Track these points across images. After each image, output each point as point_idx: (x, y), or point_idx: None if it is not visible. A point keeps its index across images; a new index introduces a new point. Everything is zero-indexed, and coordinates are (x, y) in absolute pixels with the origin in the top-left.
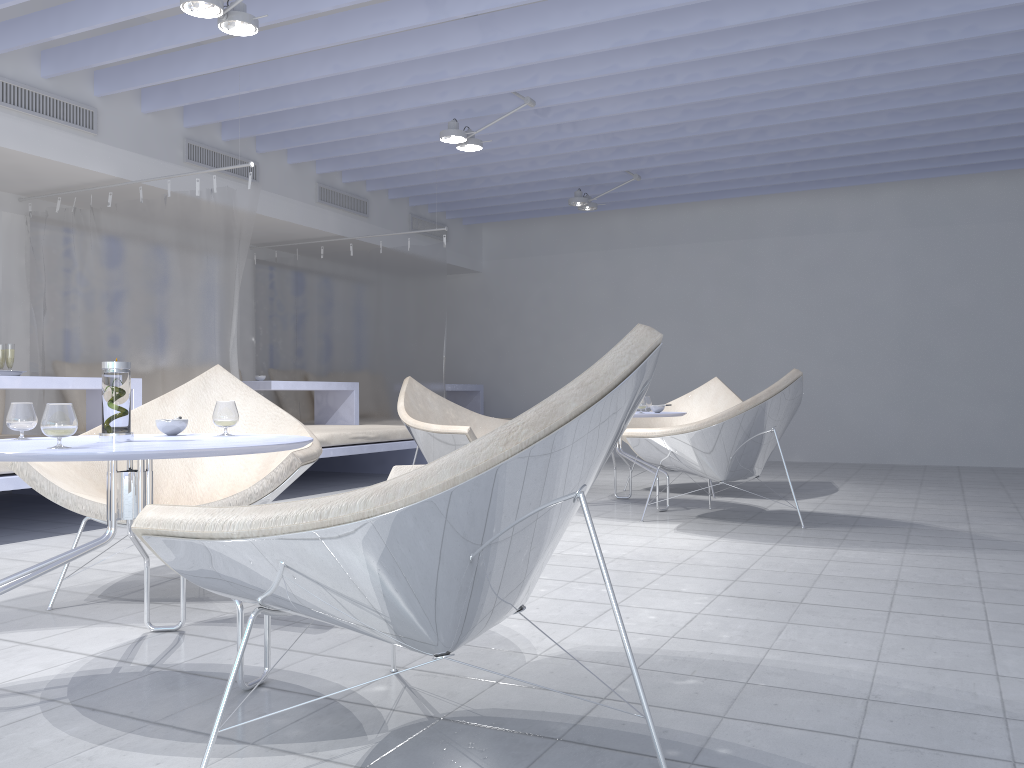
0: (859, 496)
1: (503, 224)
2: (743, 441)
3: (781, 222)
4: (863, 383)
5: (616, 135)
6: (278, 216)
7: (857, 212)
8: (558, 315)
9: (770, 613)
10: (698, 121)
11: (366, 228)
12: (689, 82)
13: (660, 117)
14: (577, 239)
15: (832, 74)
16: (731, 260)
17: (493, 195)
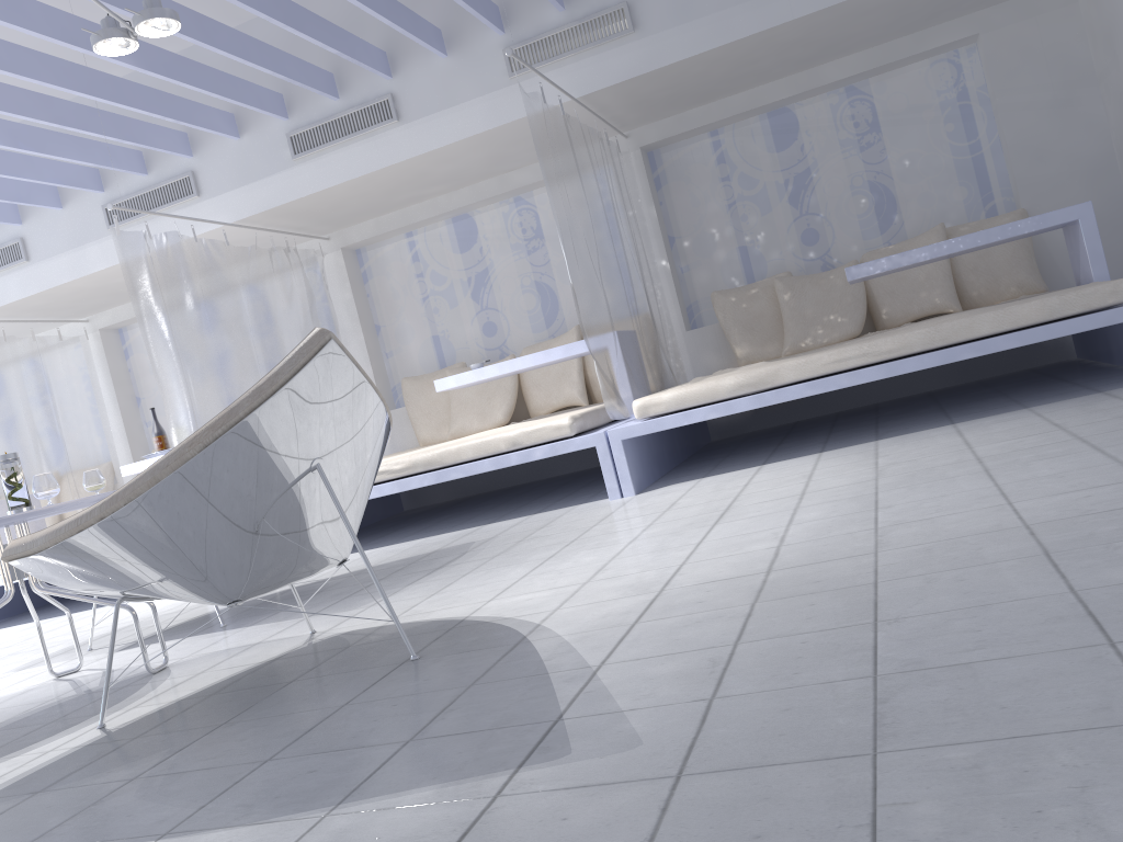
0: None
1: None
2: None
3: None
4: None
5: None
6: (446, 141)
7: None
8: None
9: None
10: None
11: (638, 51)
12: None
13: None
14: None
15: None
16: None
17: None
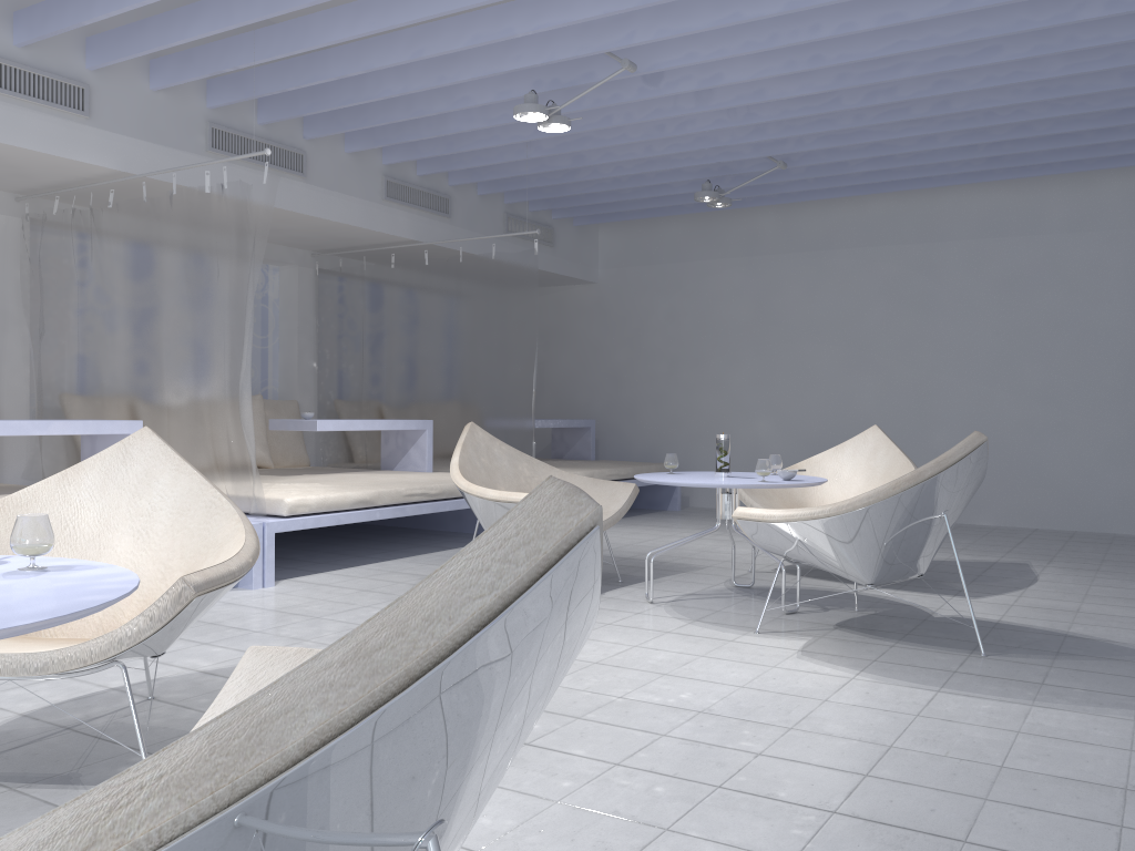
0: (1066, 593)
1: (623, 225)
2: (899, 531)
3: (971, 221)
4: (1075, 428)
5: (751, 110)
6: (332, 217)
7: (1073, 207)
8: (688, 336)
9: None
10: (858, 89)
11: (448, 231)
12: (841, 33)
13: (806, 84)
14: (712, 243)
15: (1043, 17)
16: (905, 269)
17: (604, 189)
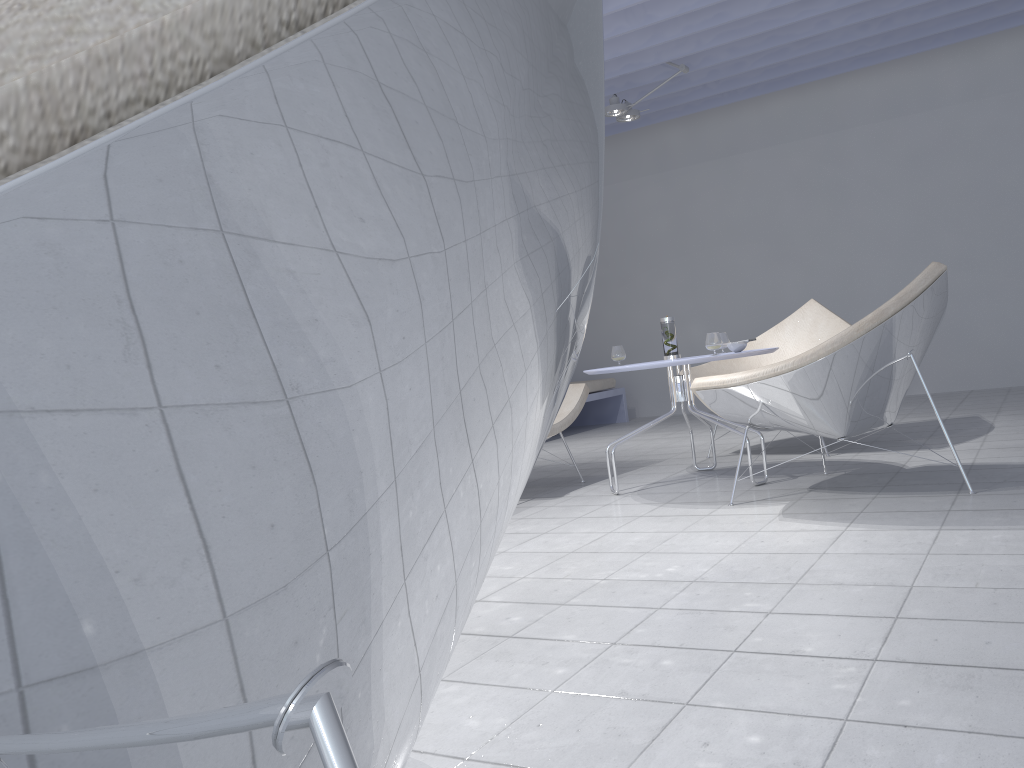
0: None
1: None
2: (867, 377)
3: (870, 105)
4: (997, 288)
5: (649, 10)
6: None
7: (967, 77)
8: (613, 257)
9: (992, 708)
10: None
11: None
12: None
13: None
14: (625, 165)
15: None
16: (813, 161)
17: None
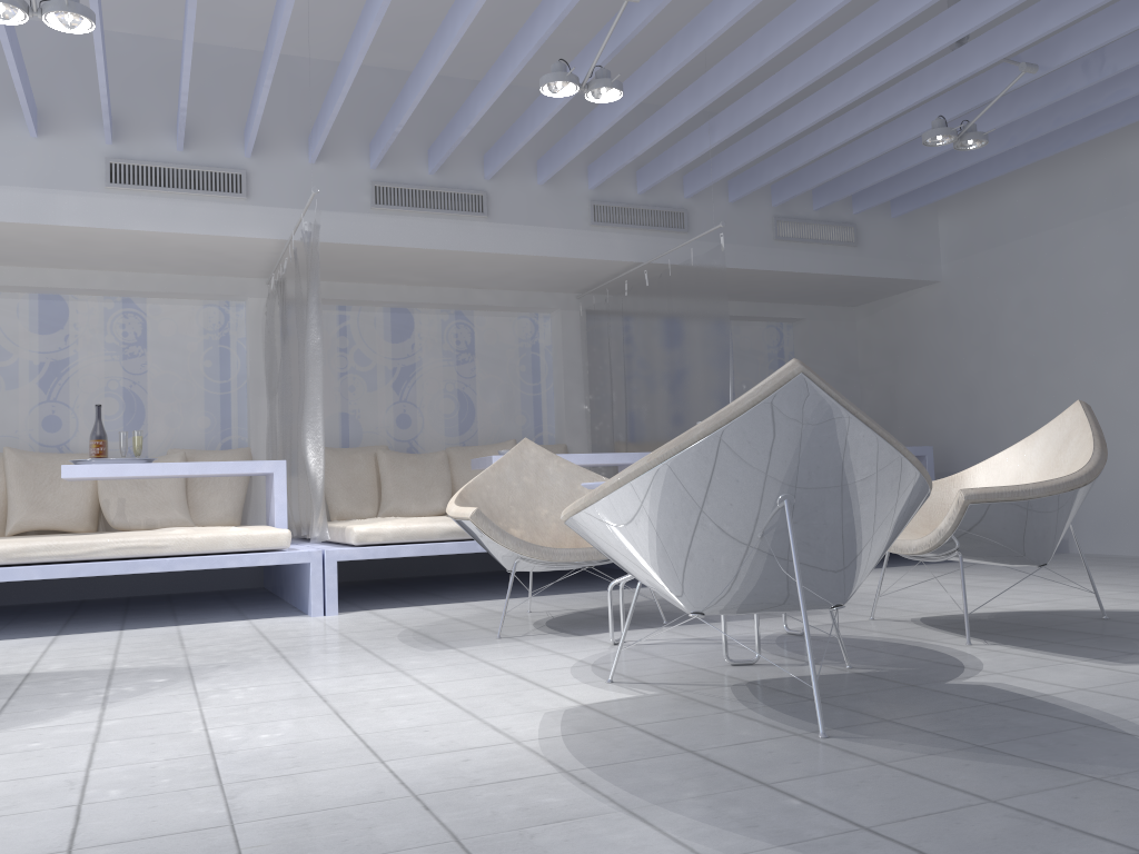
0: None
1: (963, 205)
2: (697, 528)
3: None
4: None
5: (897, 5)
6: (524, 251)
7: None
8: (1048, 328)
9: None
10: None
11: (686, 247)
12: None
13: None
14: (1067, 202)
15: None
16: None
17: (857, 163)
